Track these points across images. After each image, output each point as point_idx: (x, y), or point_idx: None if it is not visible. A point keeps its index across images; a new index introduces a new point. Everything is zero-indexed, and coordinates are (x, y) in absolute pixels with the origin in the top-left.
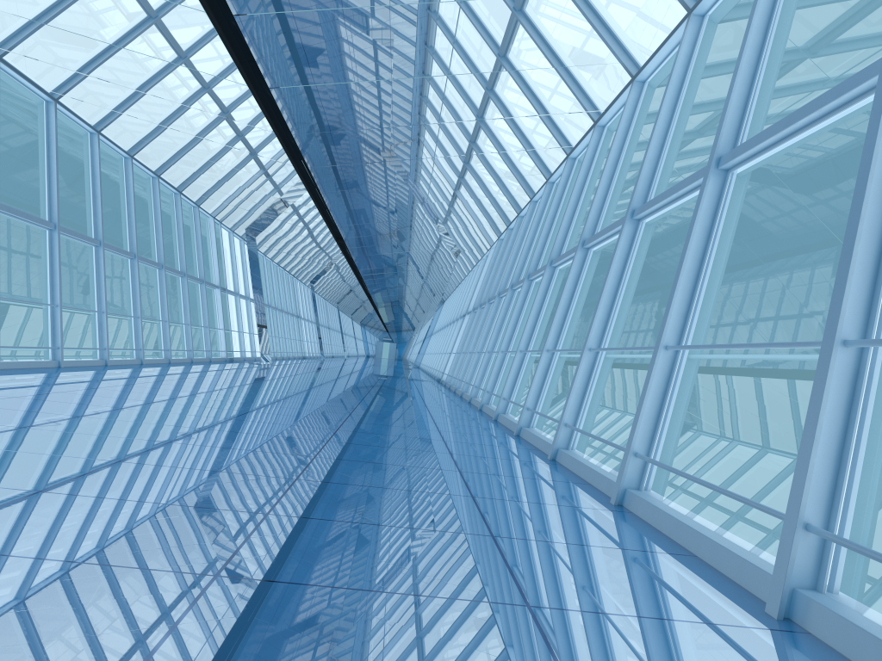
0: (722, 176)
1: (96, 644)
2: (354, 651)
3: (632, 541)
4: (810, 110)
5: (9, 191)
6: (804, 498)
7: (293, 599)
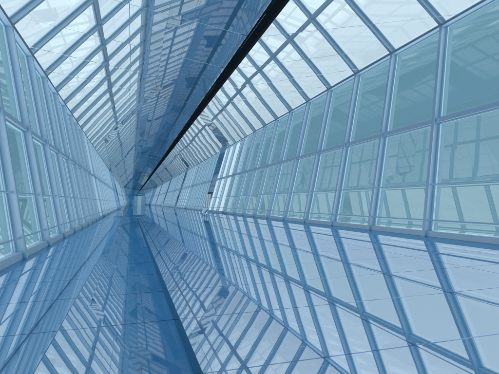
0: None
1: None
2: None
3: None
4: None
5: None
6: None
7: None
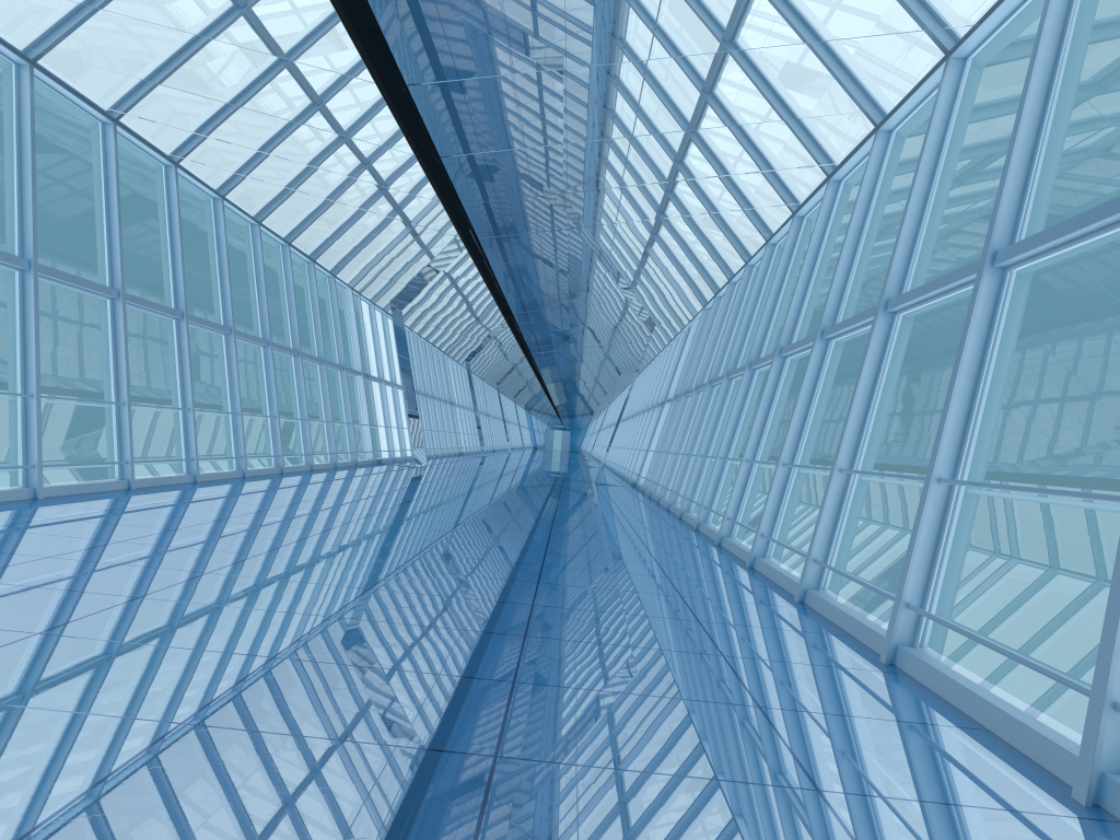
0: (998, 274)
1: (421, 829)
2: (661, 838)
3: (914, 712)
4: (1105, 214)
5: (103, 258)
6: (1112, 675)
7: (581, 782)
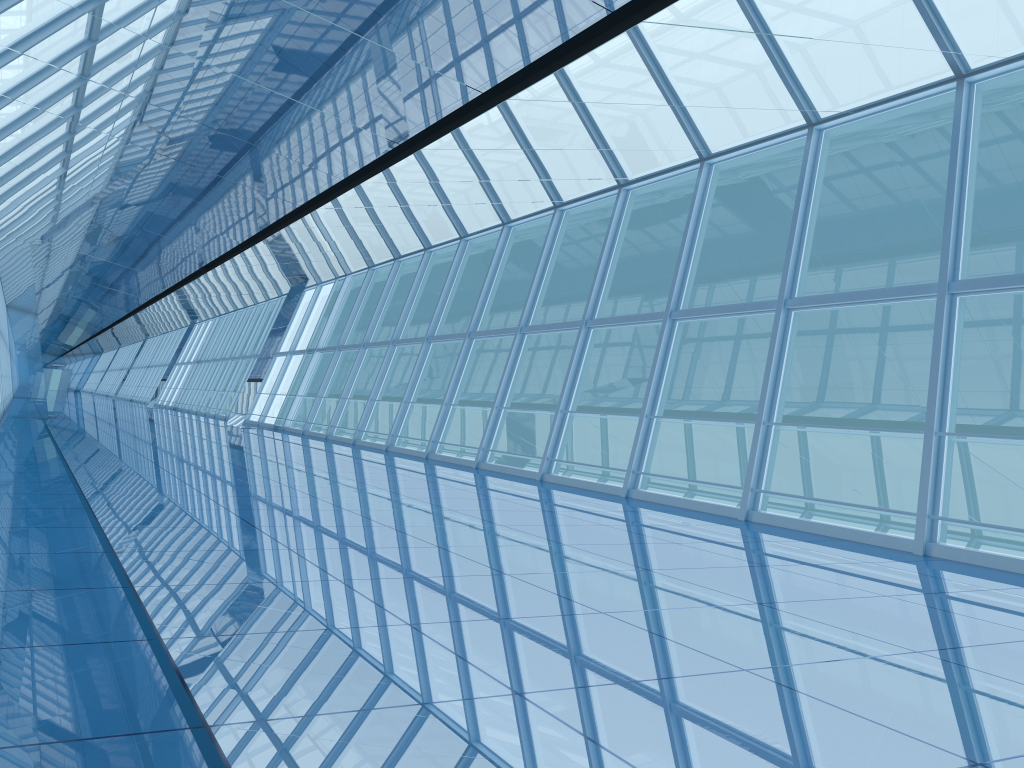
0: (949, 298)
1: None
2: None
3: None
4: None
5: None
6: None
7: None
